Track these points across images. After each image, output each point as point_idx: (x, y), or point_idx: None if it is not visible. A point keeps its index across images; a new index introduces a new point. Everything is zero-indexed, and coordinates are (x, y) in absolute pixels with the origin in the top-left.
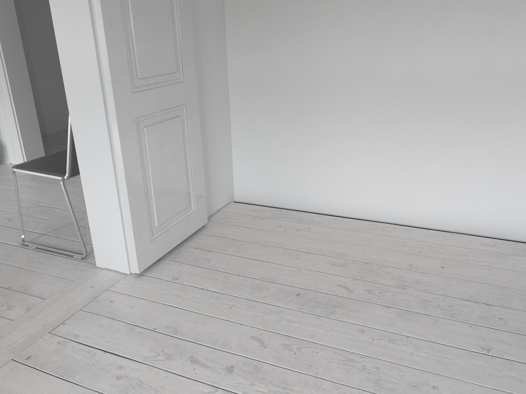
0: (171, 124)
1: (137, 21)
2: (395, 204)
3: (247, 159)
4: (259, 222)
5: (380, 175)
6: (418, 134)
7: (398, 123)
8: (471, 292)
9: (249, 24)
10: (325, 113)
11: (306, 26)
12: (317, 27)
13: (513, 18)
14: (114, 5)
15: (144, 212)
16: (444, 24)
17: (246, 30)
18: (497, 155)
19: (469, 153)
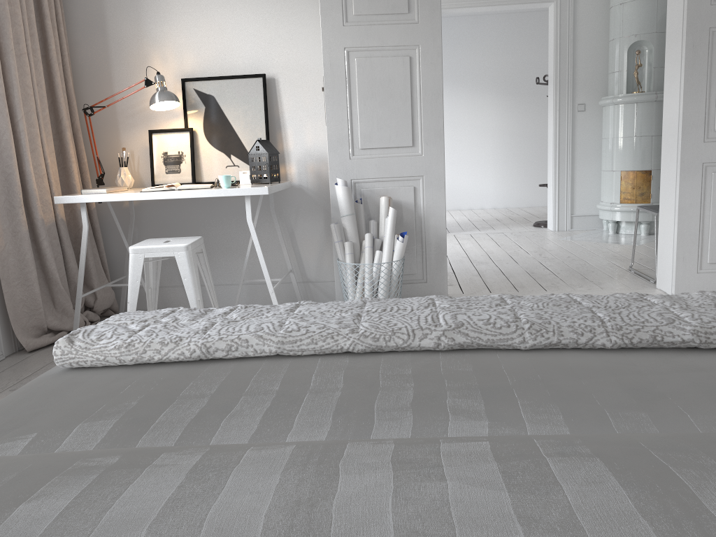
0: None
1: None
2: None
3: None
4: None
5: None
6: None
7: None
8: None
9: None
10: None
11: None
12: None
13: None
14: (699, 74)
15: (694, 244)
16: None
17: None
18: None
19: None
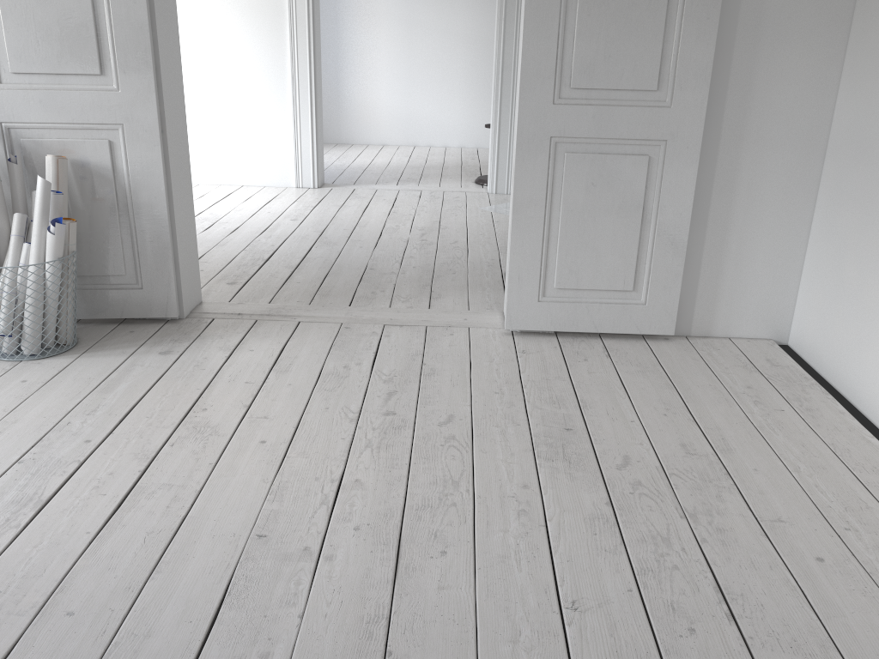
0: (622, 162)
1: (587, 14)
2: None
3: (815, 276)
4: (737, 370)
5: None
6: None
7: None
8: (758, 596)
9: (875, 29)
10: None
11: None
12: None
13: None
14: None
15: (535, 259)
16: None
17: (869, 39)
18: None
19: None
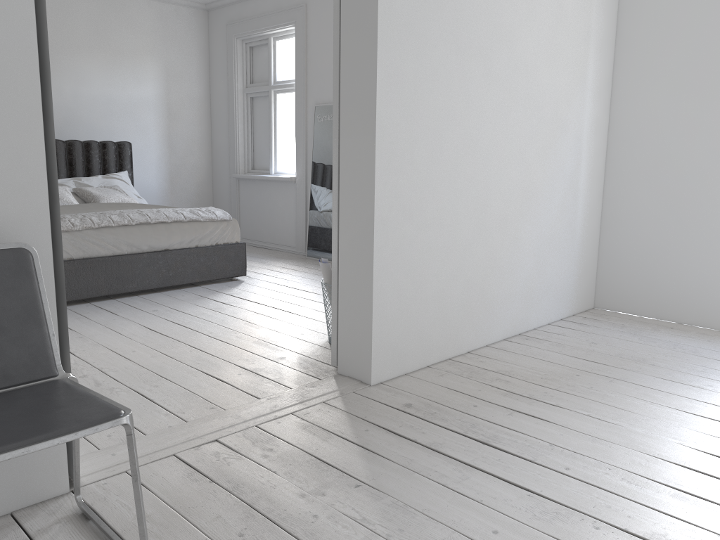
0: None
1: None
2: None
3: None
4: None
5: None
6: None
7: None
8: None
9: None
10: None
11: None
12: None
13: None
14: None
15: None
16: None
17: None
18: None
19: None
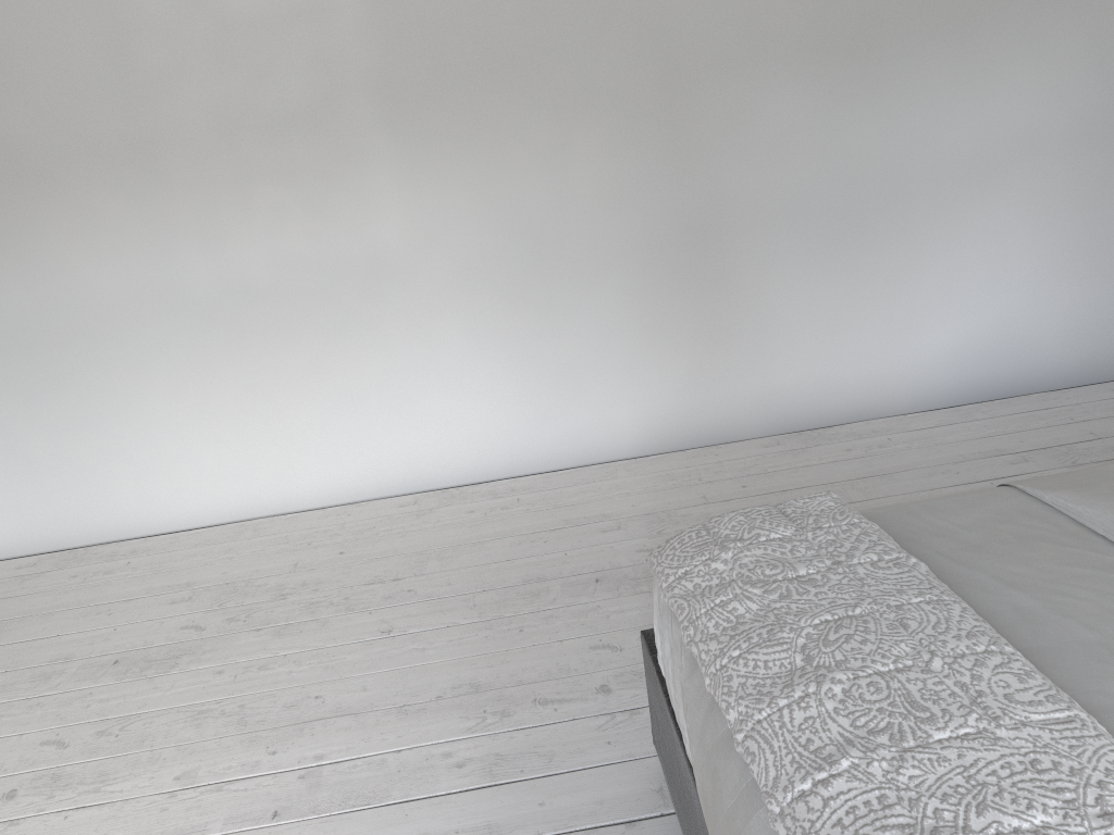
0: None
1: None
2: (267, 485)
3: None
4: (33, 582)
5: (230, 446)
6: (267, 369)
7: (231, 360)
8: (377, 571)
9: None
10: (107, 368)
11: (31, 234)
12: (50, 233)
13: (340, 187)
14: None
15: None
16: (250, 205)
17: None
18: (383, 374)
19: (346, 381)
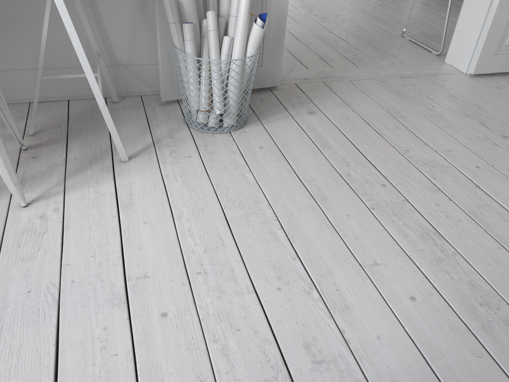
0: None
1: None
2: None
3: None
4: None
5: None
6: None
7: None
8: None
9: None
10: None
11: None
12: None
13: None
14: None
15: (502, 27)
16: None
17: None
18: None
19: None
